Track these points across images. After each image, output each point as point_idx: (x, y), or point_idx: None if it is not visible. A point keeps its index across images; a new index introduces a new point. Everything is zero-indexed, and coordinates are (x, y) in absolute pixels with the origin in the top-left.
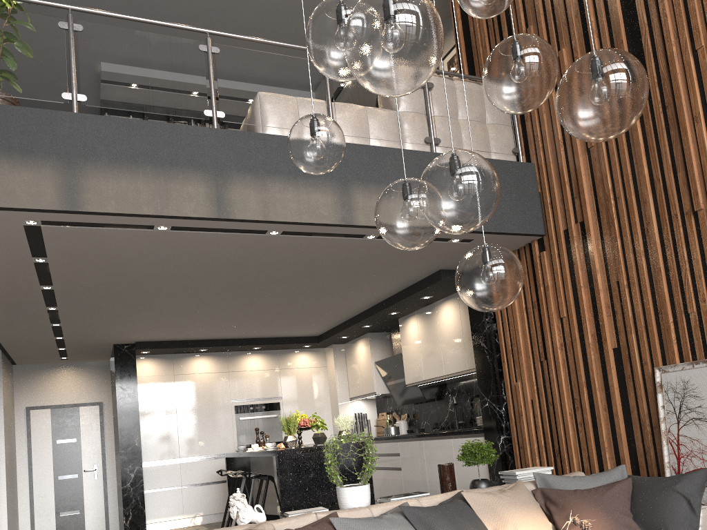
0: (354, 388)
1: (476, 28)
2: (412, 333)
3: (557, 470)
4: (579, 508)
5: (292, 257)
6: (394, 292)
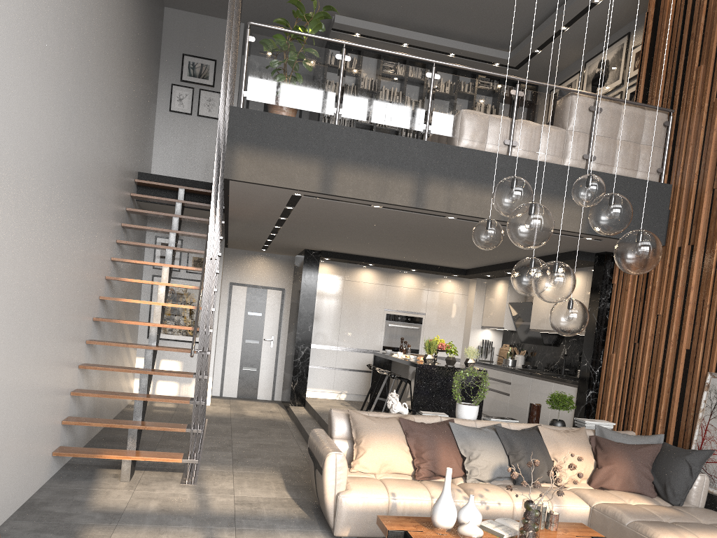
0: (487, 319)
1: (660, 47)
2: None
3: (623, 426)
4: (615, 455)
5: (459, 229)
6: (536, 256)
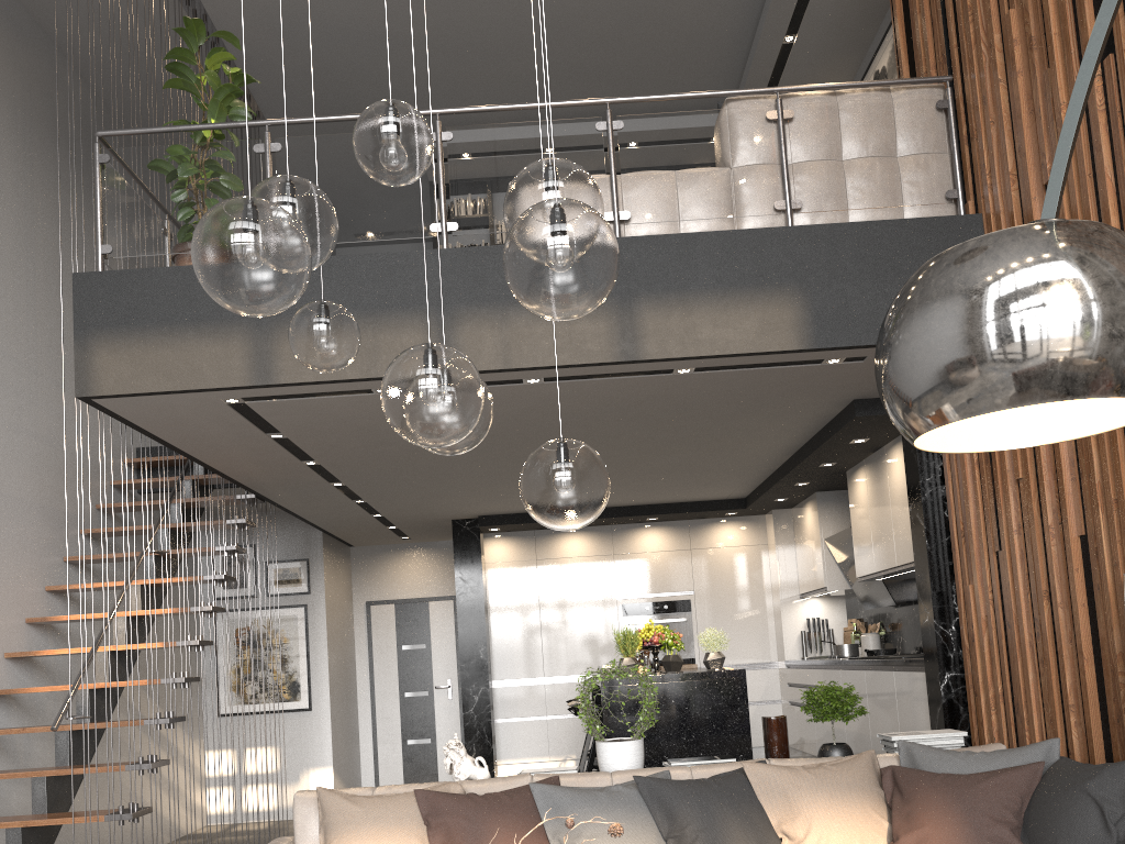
0: (803, 580)
1: None
2: (861, 496)
3: (1018, 736)
4: (927, 804)
5: (591, 405)
6: (808, 434)
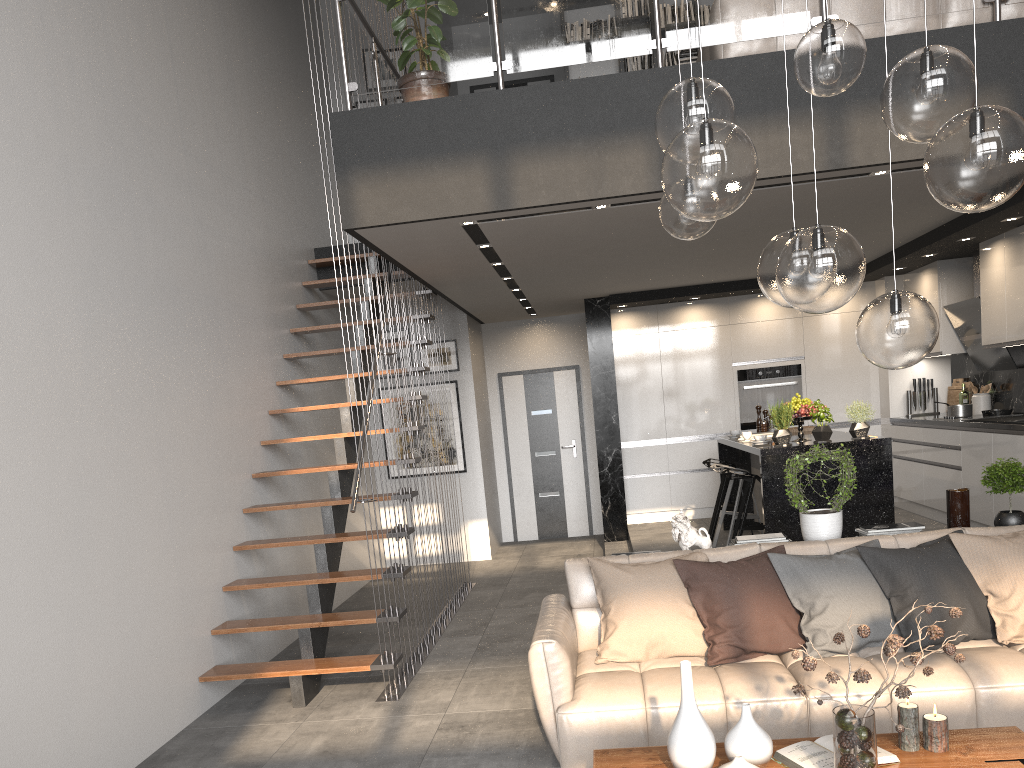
0: None
1: None
2: (996, 268)
3: None
4: None
5: (774, 205)
6: (958, 214)
